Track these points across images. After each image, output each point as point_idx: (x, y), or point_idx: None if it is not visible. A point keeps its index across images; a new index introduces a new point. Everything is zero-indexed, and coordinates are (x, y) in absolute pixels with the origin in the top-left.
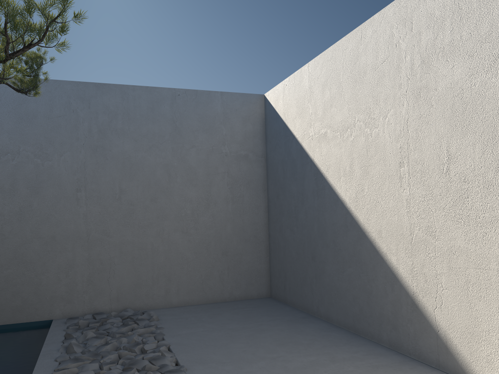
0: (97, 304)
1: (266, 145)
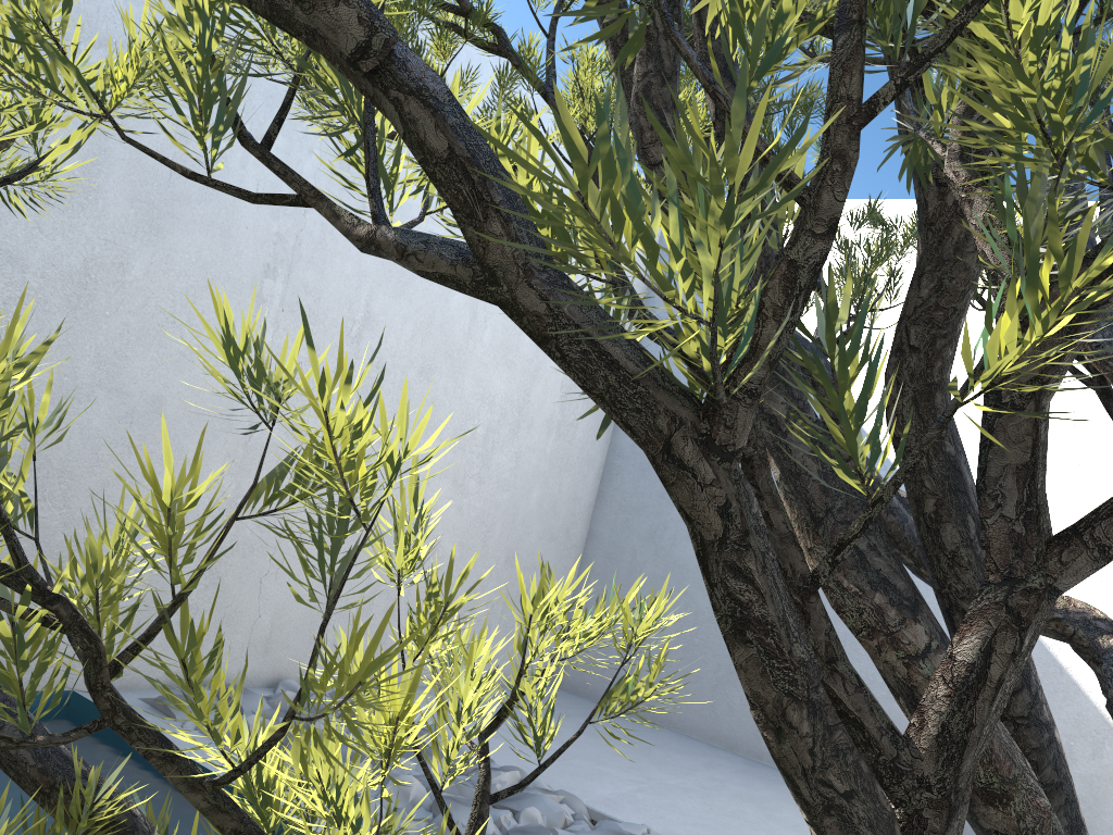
0: None
1: None
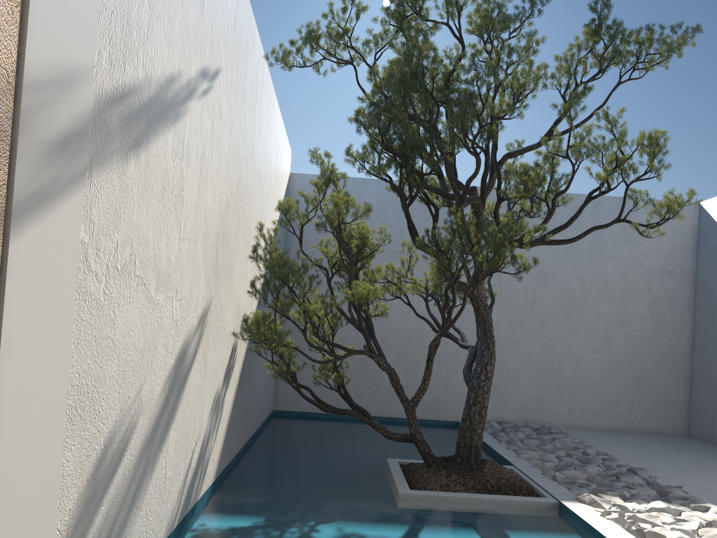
0: (500, 413)
1: (697, 260)
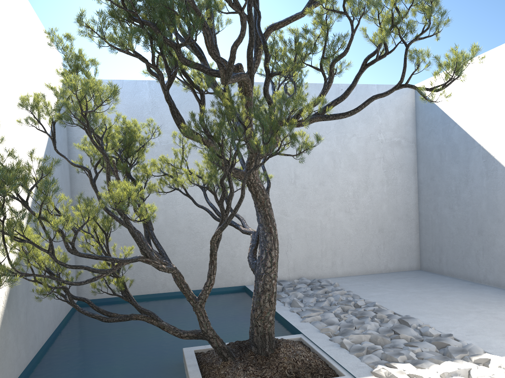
0: (278, 273)
1: (417, 131)
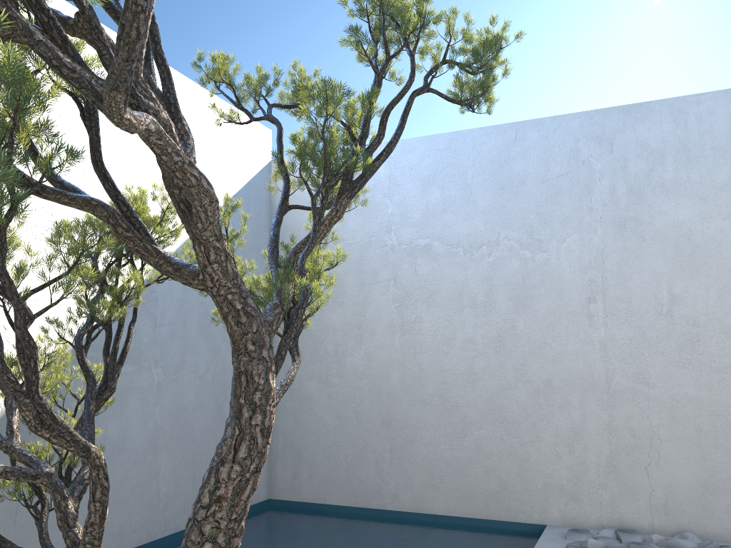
0: (625, 512)
1: None
